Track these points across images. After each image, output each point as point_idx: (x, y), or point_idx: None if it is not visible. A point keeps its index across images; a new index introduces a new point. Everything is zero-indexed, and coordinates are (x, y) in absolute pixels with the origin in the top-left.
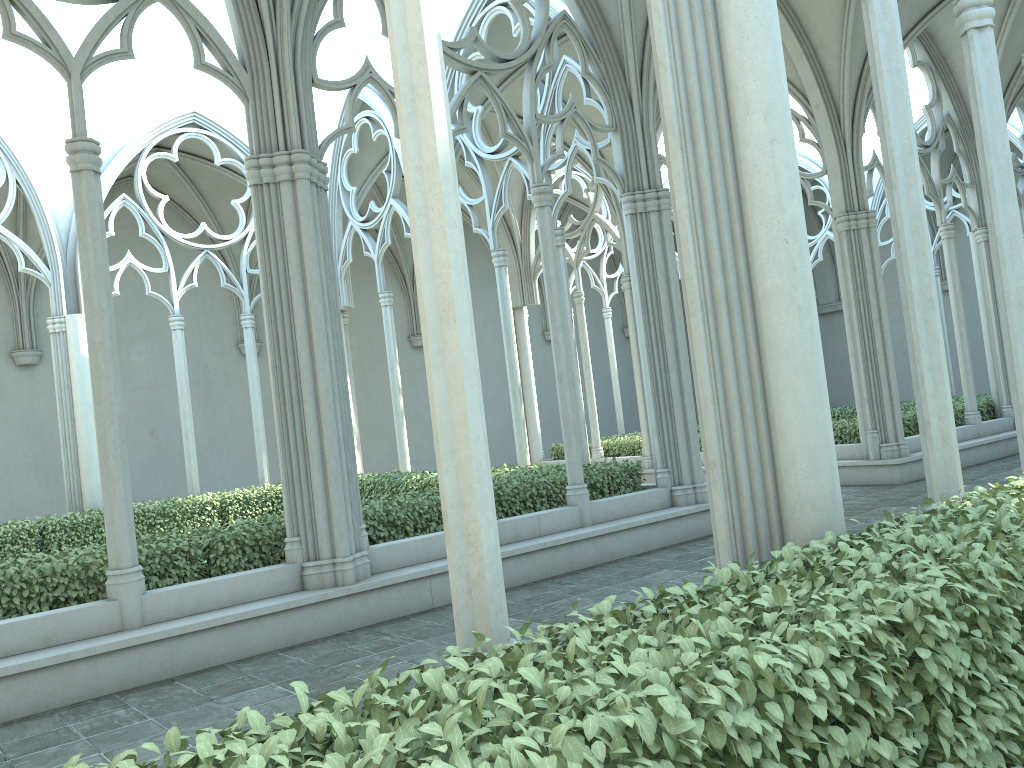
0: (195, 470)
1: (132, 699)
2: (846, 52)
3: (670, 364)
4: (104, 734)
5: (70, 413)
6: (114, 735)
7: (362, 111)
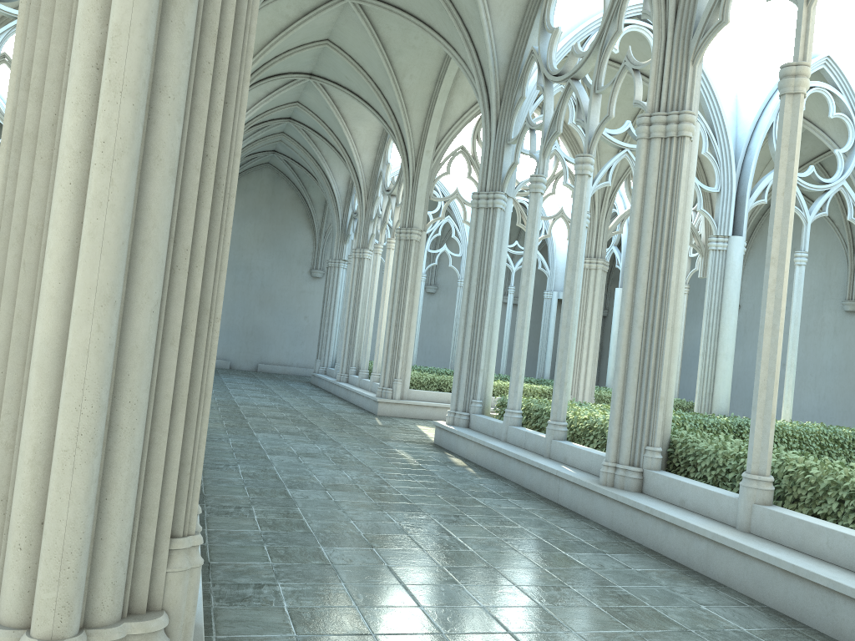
0: None
1: (240, 580)
2: None
3: None
4: (357, 600)
5: None
6: (370, 597)
7: None
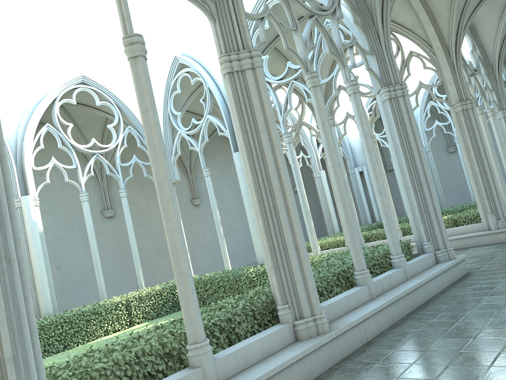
0: (103, 284)
1: None
2: (453, 18)
3: (422, 181)
4: None
5: (27, 257)
6: None
7: (183, 69)
